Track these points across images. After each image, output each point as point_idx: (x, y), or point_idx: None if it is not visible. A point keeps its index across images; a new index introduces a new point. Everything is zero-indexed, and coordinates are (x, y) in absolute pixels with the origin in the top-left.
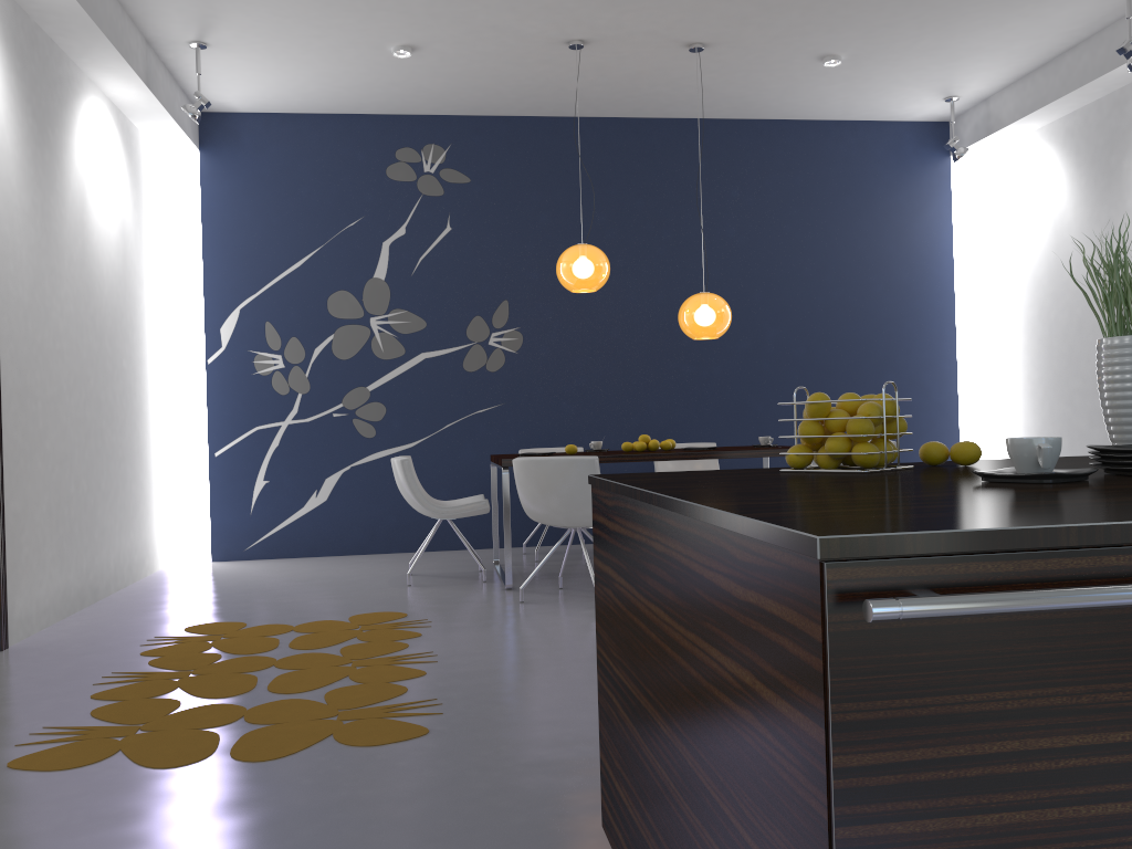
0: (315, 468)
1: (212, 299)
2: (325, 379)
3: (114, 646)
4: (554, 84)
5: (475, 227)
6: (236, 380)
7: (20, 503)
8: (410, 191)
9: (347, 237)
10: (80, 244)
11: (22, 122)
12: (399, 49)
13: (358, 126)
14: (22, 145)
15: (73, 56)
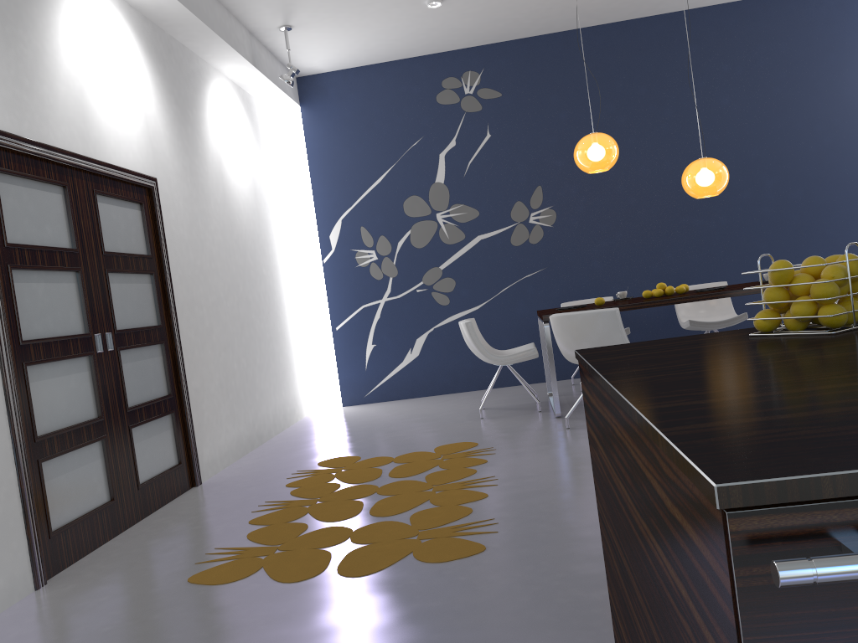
0: (408, 332)
1: (321, 215)
2: (408, 265)
3: (269, 479)
4: (559, 5)
5: (509, 131)
6: (344, 273)
7: (198, 381)
8: (456, 111)
9: (412, 154)
10: (221, 190)
11: (168, 109)
12: (431, 1)
13: (411, 67)
14: (170, 126)
15: (200, 54)
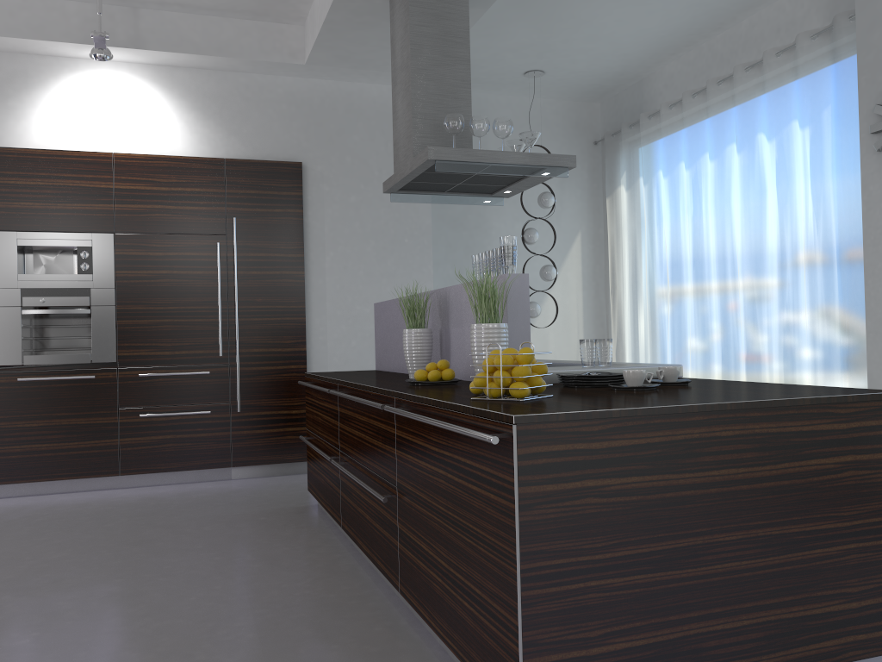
0: None
1: None
2: None
3: None
4: None
5: None
6: None
7: None
8: None
9: None
10: None
11: None
12: None
13: None
14: None
15: None
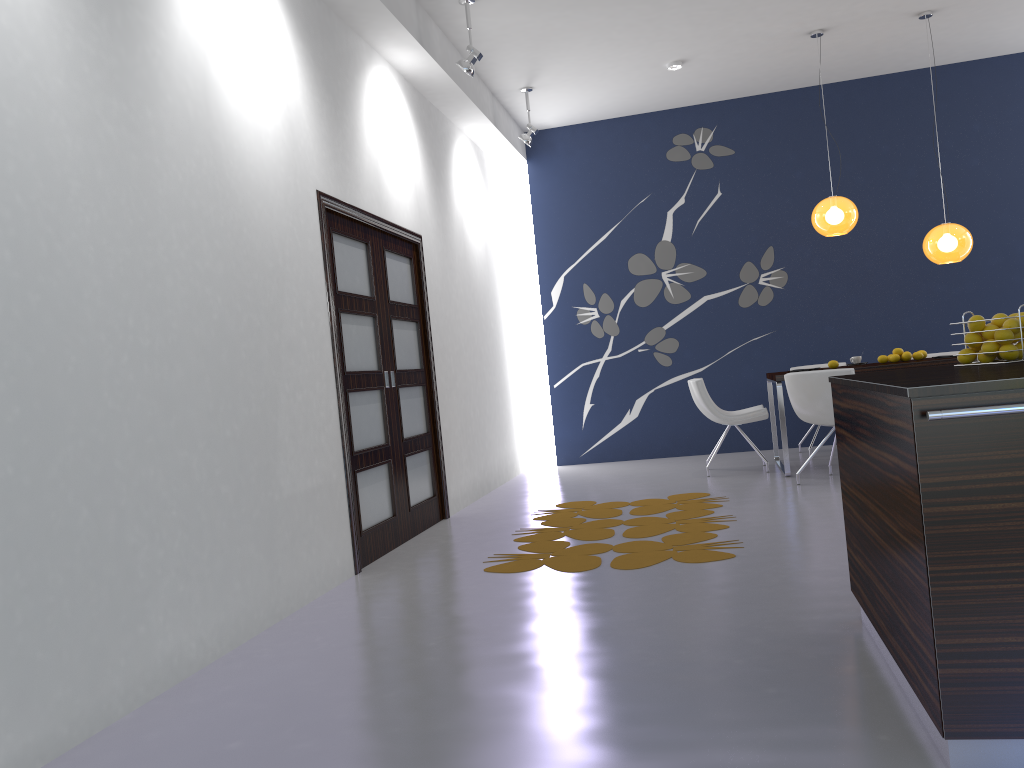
0: (627, 392)
1: (543, 270)
2: (630, 323)
3: (514, 515)
4: (800, 64)
5: (741, 189)
6: (564, 330)
7: (447, 424)
8: (686, 168)
9: (639, 211)
10: (462, 246)
11: (428, 171)
12: (672, 64)
13: (642, 123)
14: (429, 186)
15: (449, 117)
